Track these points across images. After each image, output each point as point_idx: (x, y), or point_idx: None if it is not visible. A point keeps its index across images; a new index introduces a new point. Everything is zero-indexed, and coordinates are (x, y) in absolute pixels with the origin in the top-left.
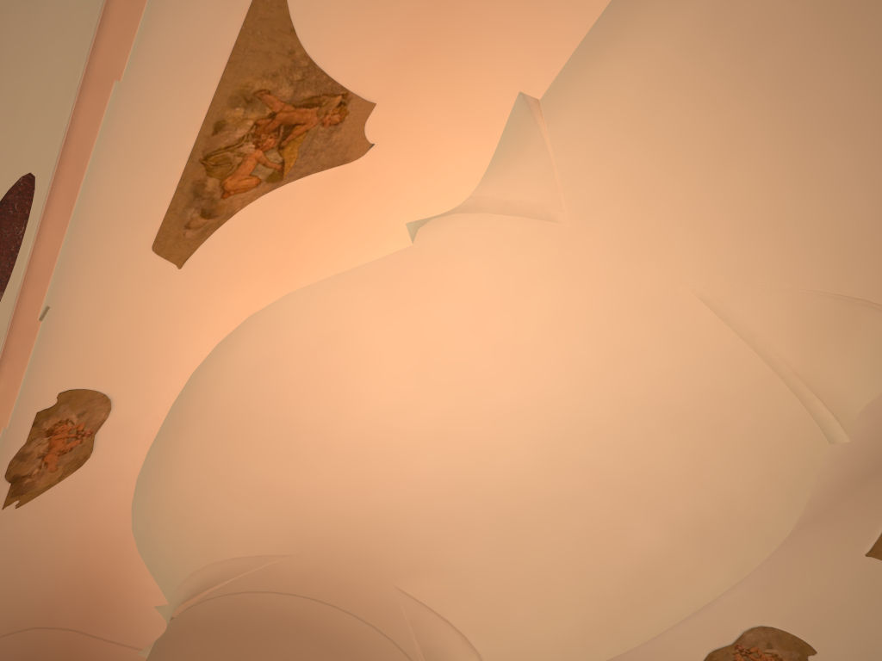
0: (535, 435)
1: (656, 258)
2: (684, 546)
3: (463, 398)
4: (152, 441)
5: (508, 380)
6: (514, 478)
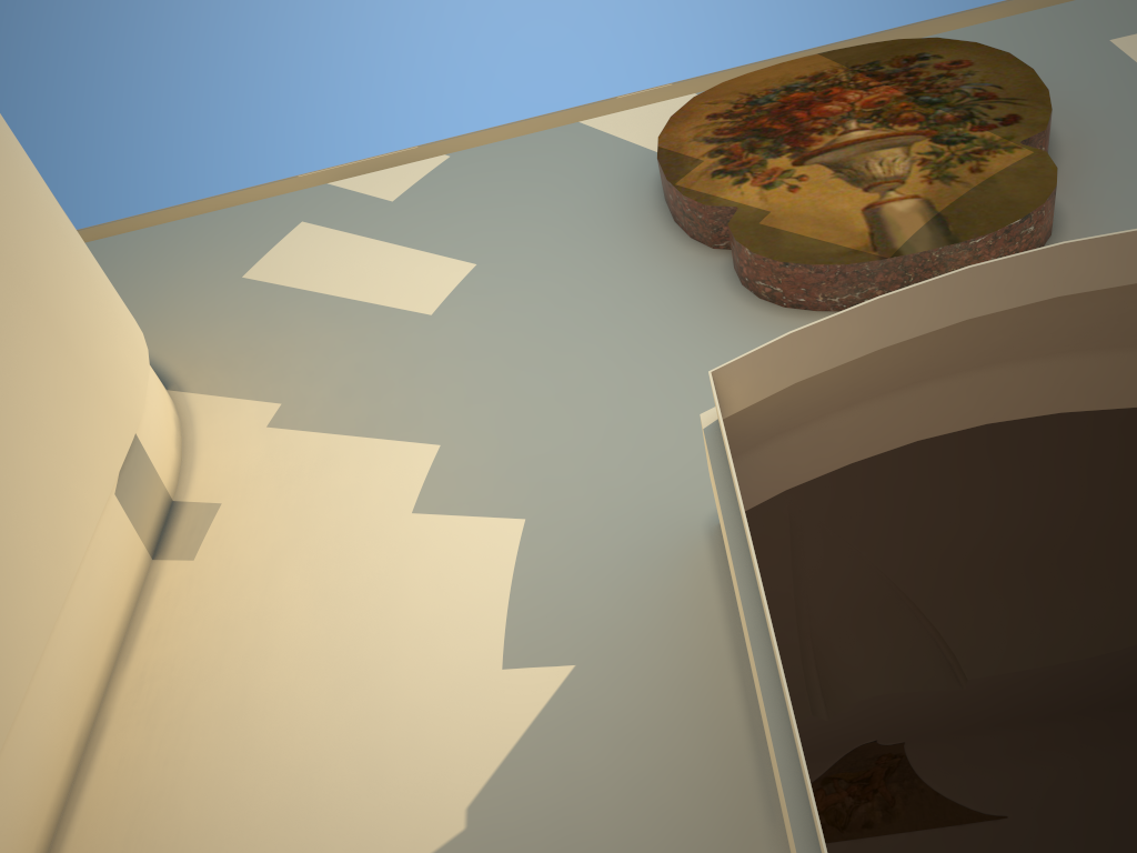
0: None
1: None
2: None
3: None
4: None
5: None
6: None
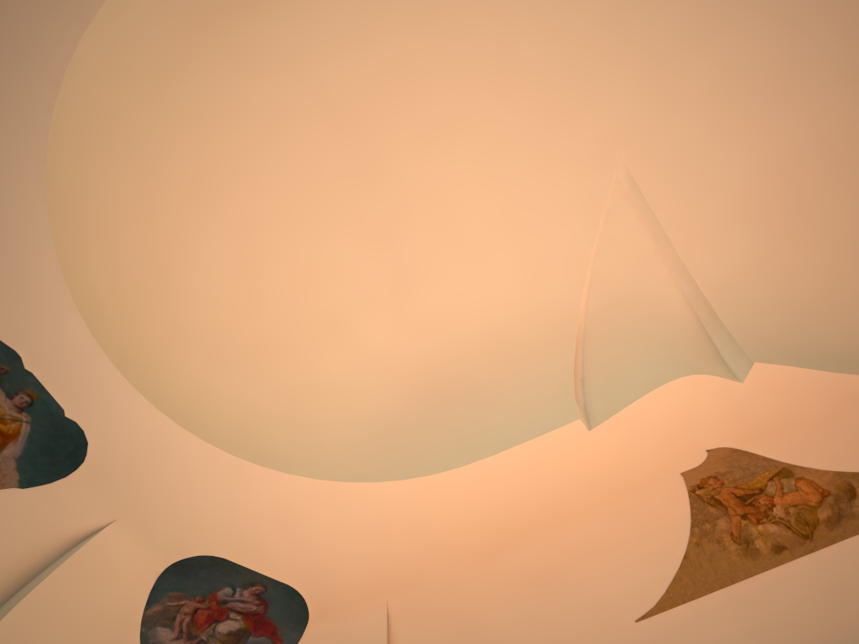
0: None
1: (566, 45)
2: None
3: None
4: None
5: None
6: None
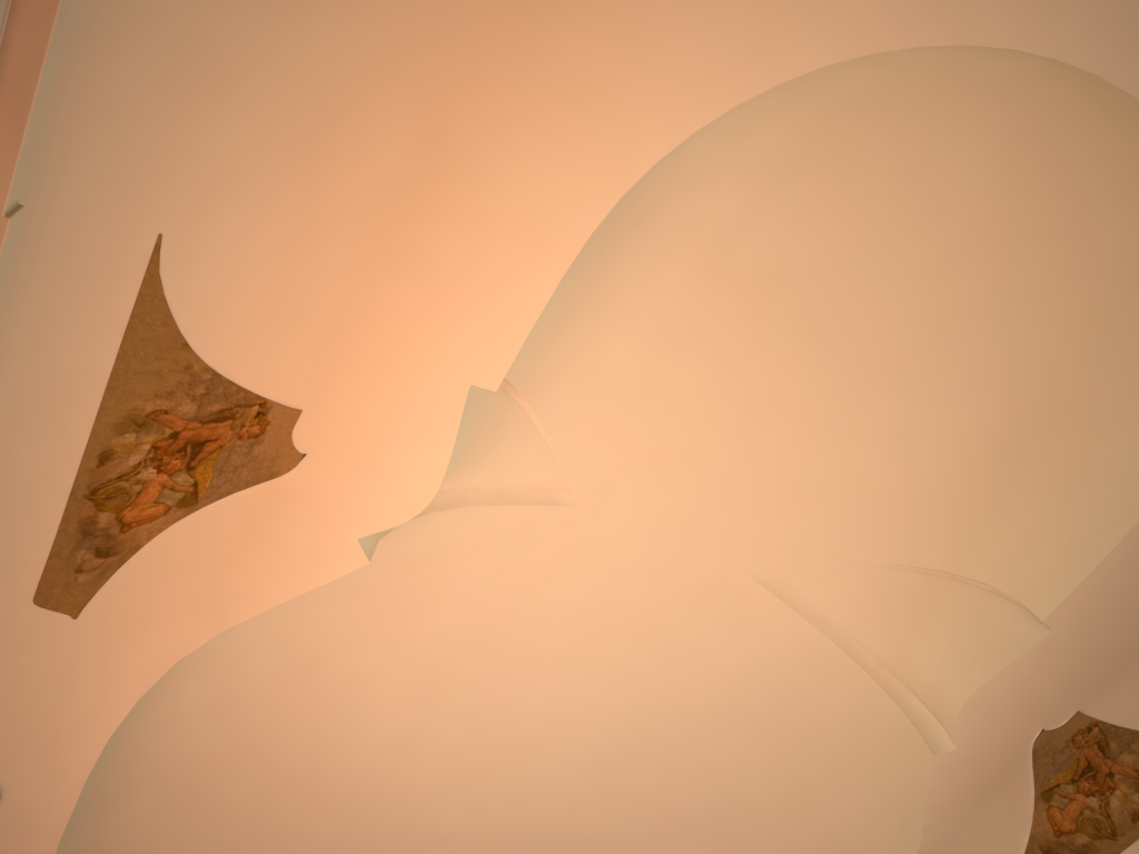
0: (584, 762)
1: (697, 536)
2: None
3: (485, 725)
4: (64, 829)
5: (539, 697)
6: (566, 821)
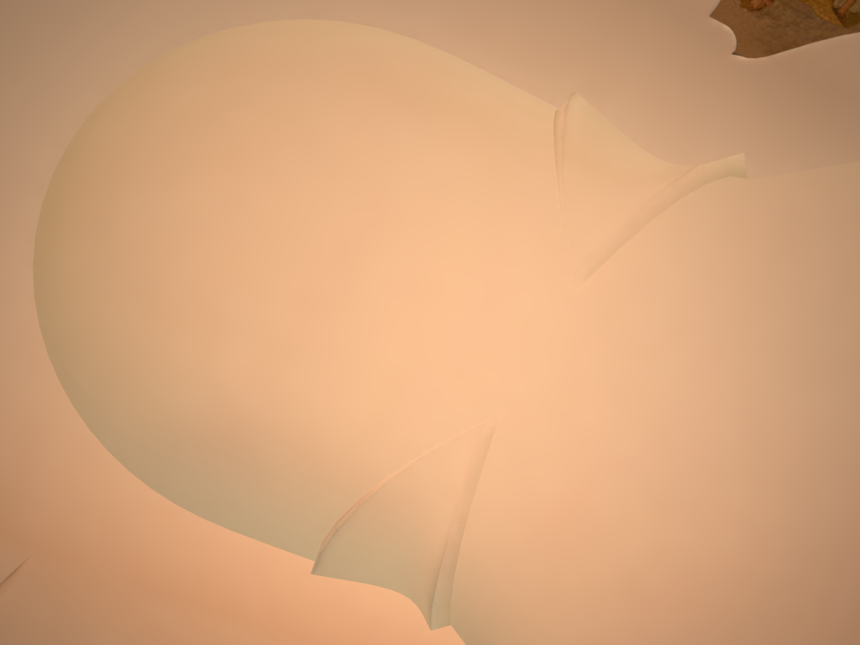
0: (802, 390)
1: (542, 322)
2: None
3: (731, 467)
4: None
5: (707, 429)
6: None
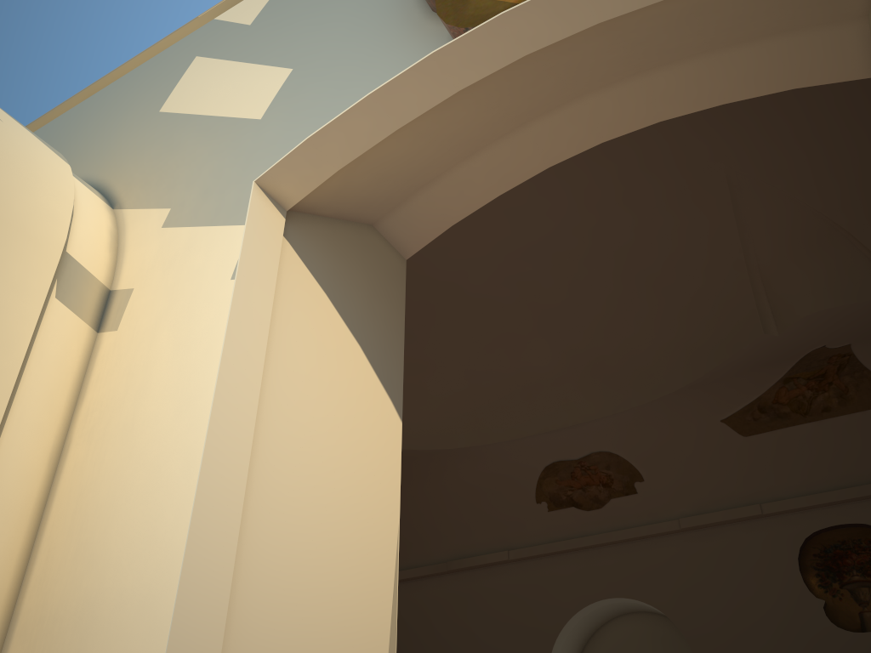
0: (507, 242)
1: (720, 130)
2: (572, 374)
3: None
4: None
5: (524, 185)
6: (460, 273)
